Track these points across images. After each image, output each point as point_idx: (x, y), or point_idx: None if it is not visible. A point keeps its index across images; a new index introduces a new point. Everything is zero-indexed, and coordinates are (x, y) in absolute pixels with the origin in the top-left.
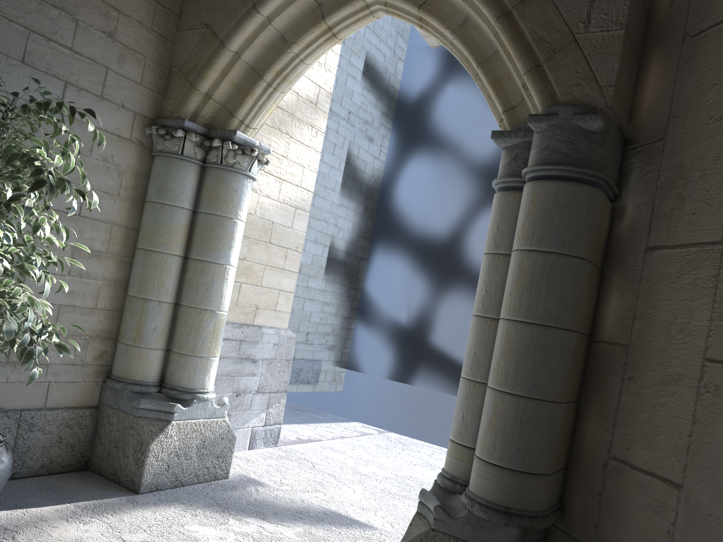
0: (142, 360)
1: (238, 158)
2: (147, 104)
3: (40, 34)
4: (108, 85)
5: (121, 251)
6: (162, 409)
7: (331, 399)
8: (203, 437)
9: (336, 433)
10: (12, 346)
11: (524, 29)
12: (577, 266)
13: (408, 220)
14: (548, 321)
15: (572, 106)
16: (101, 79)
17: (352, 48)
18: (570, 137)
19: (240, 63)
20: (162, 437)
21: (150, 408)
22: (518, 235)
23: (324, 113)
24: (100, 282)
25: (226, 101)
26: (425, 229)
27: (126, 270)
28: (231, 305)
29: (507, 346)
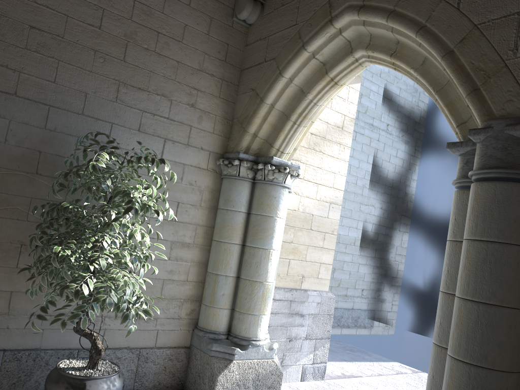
0: (215, 316)
1: (276, 175)
2: (217, 145)
3: (149, 112)
4: (191, 136)
5: (203, 242)
6: (226, 351)
7: (388, 339)
8: (257, 372)
9: (375, 371)
10: (117, 311)
11: (463, 62)
12: (518, 252)
13: (420, 206)
14: (493, 300)
15: (504, 119)
16: (187, 133)
17: (387, 79)
18: (504, 145)
19: (274, 111)
20: (226, 372)
21: (219, 350)
22: (466, 227)
23: (349, 133)
24: (189, 263)
25: (268, 137)
26: (434, 212)
27: (207, 254)
28: (282, 275)
29: (459, 320)
